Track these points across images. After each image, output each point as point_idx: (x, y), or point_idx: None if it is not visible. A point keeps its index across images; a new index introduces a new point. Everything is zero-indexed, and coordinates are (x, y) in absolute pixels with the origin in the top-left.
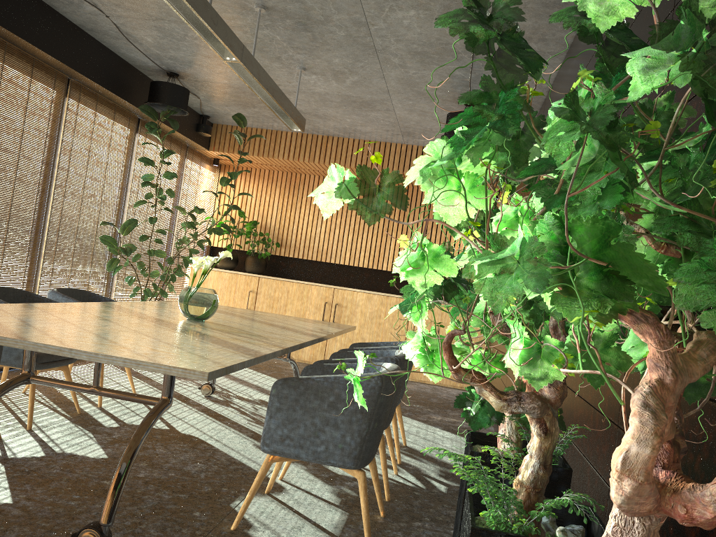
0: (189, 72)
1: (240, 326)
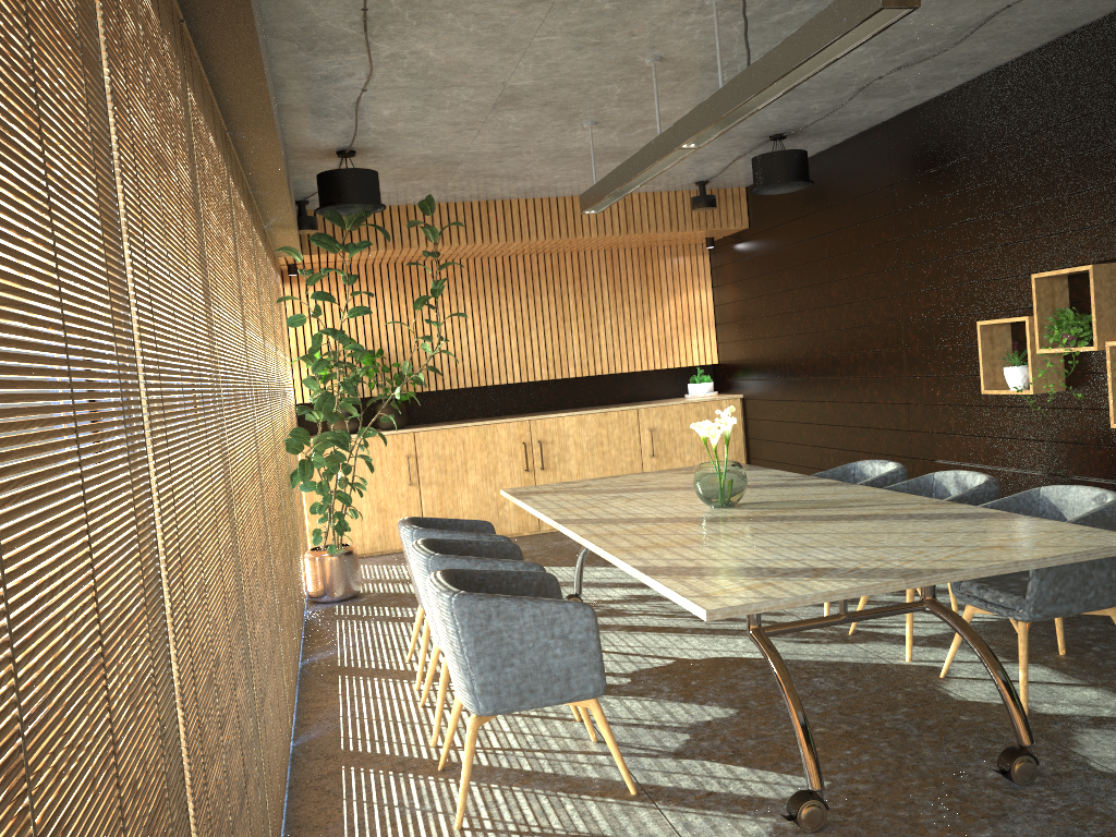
0: (383, 146)
1: (769, 497)
